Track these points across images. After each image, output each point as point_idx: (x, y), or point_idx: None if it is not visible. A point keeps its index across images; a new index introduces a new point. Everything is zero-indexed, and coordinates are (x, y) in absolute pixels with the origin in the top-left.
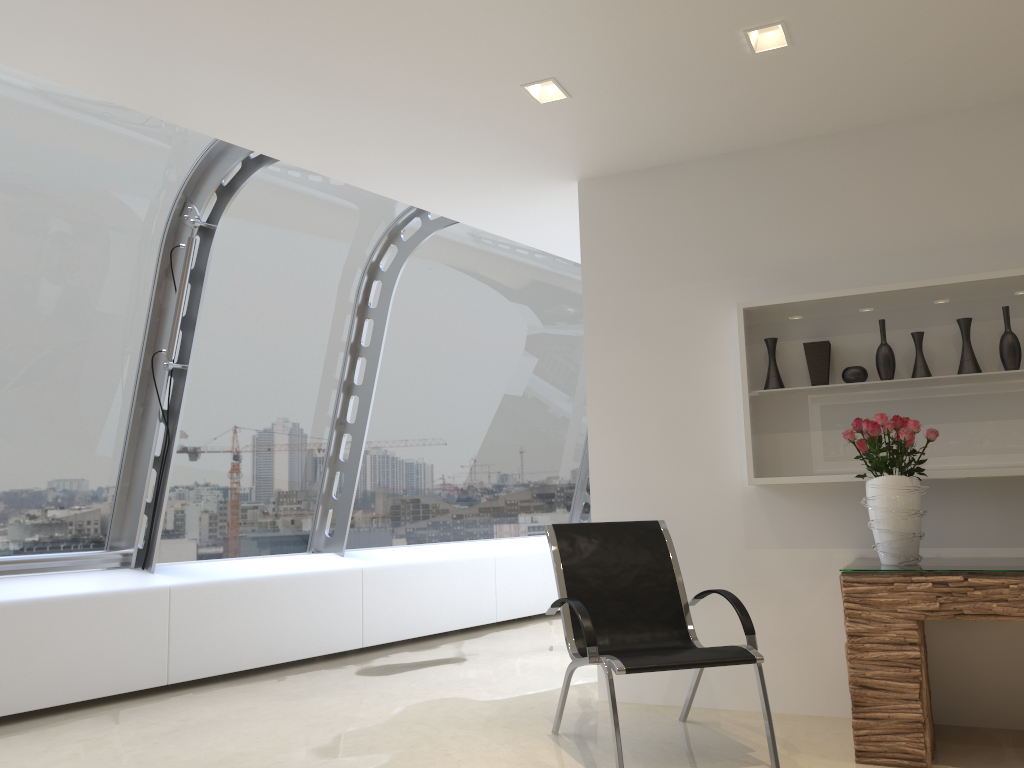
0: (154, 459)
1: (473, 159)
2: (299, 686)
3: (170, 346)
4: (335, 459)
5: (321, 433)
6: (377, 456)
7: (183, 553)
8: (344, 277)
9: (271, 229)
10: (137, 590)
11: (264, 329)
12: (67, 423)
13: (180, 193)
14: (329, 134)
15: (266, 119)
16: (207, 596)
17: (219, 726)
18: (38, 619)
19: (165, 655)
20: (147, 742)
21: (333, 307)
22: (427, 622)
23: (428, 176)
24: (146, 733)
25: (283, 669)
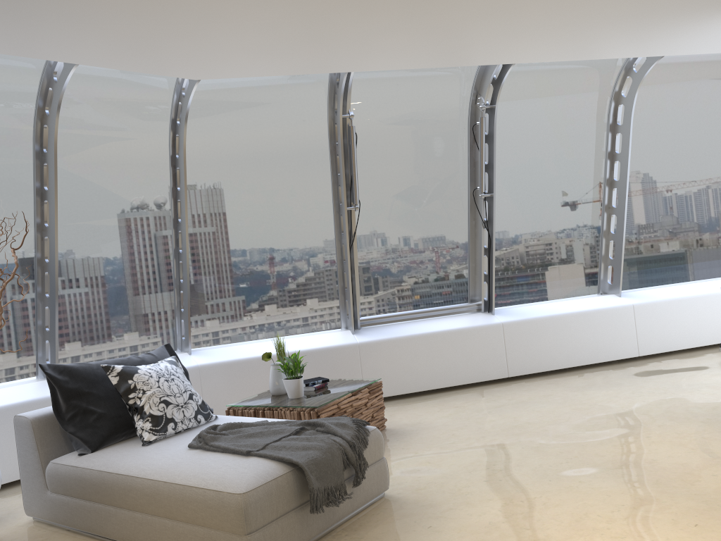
0: (485, 250)
1: (648, 23)
2: (584, 382)
3: (480, 185)
4: (608, 232)
5: (595, 217)
6: (642, 225)
7: (513, 301)
8: (595, 108)
9: (535, 93)
10: (483, 326)
11: (542, 158)
12: (435, 236)
13: (472, 90)
14: (536, 43)
15: (494, 49)
16: (525, 327)
17: (526, 405)
18: (434, 343)
19: (504, 361)
20: (485, 411)
21: (590, 131)
22: (691, 339)
23: (621, 41)
24: (487, 405)
25: (581, 369)
